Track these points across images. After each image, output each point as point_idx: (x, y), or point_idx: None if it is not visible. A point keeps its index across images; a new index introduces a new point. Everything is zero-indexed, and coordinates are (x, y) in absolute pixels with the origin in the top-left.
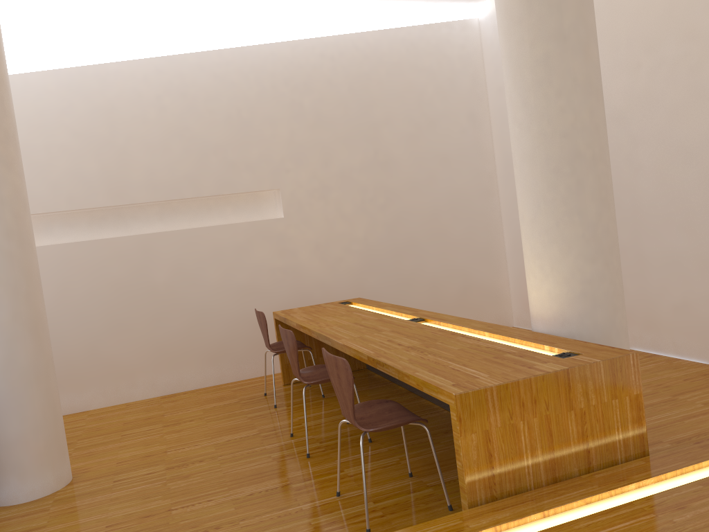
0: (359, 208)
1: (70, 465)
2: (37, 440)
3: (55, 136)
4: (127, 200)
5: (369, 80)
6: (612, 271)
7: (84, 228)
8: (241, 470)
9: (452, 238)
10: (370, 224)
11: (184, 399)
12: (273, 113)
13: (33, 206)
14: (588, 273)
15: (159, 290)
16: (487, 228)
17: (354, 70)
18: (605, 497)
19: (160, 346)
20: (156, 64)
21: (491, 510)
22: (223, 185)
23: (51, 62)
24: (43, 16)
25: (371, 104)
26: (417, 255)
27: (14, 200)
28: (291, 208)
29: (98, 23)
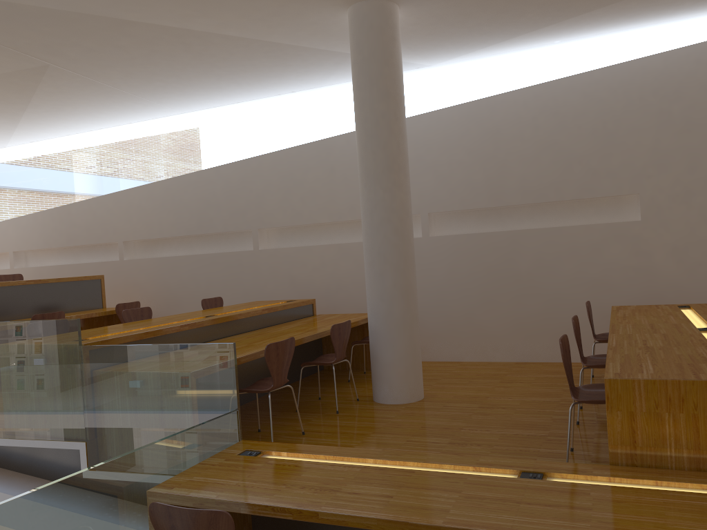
0: None
1: (427, 391)
2: (400, 366)
3: (455, 155)
4: (503, 203)
5: None
6: None
7: (472, 223)
8: (524, 419)
9: None
10: None
11: (530, 367)
12: (638, 123)
13: (437, 207)
14: None
15: (521, 276)
16: None
17: None
18: None
19: (519, 322)
20: (534, 91)
21: (620, 470)
22: (583, 191)
23: (458, 98)
24: (455, 64)
25: None
26: None
27: (400, 209)
28: (649, 212)
29: (493, 63)
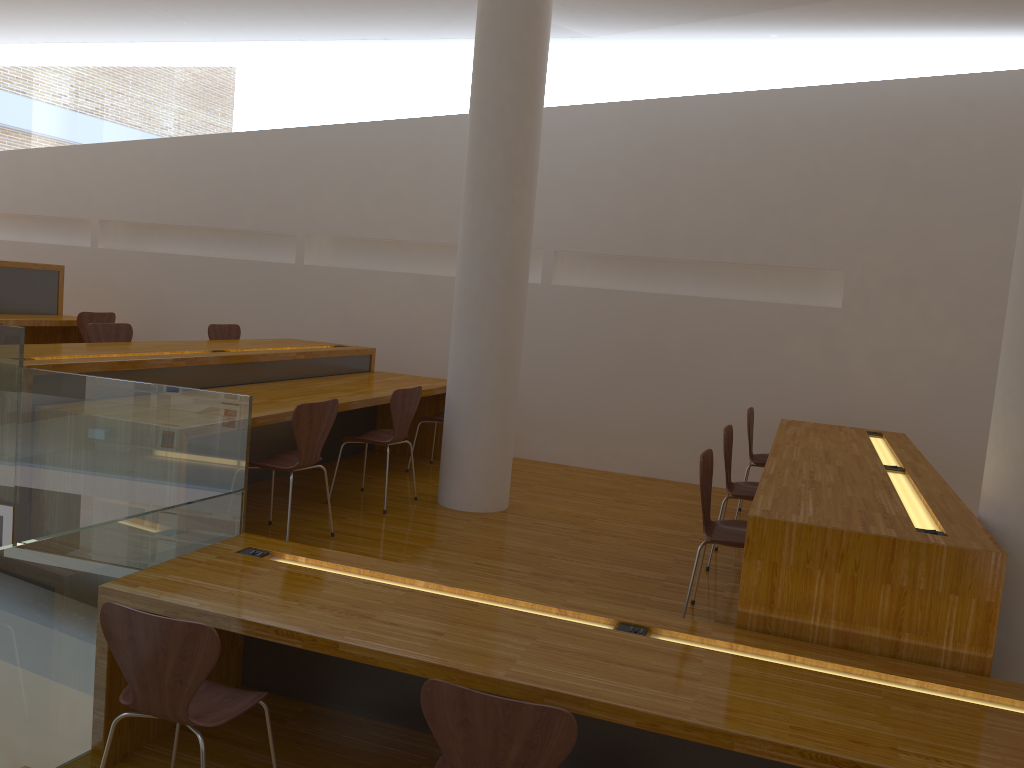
0: (955, 316)
1: (514, 500)
2: (482, 461)
3: (605, 173)
4: (660, 253)
5: (1023, 138)
6: None
7: (613, 275)
8: (638, 555)
9: None
10: (966, 342)
11: (659, 486)
12: (862, 173)
13: (568, 244)
14: None
15: (669, 360)
16: None
17: (1001, 123)
18: (871, 676)
19: (655, 422)
20: (730, 101)
21: (747, 635)
22: (772, 255)
23: (623, 92)
24: (627, 41)
25: (1016, 174)
26: None
27: (515, 241)
28: (854, 299)
29: (680, 50)
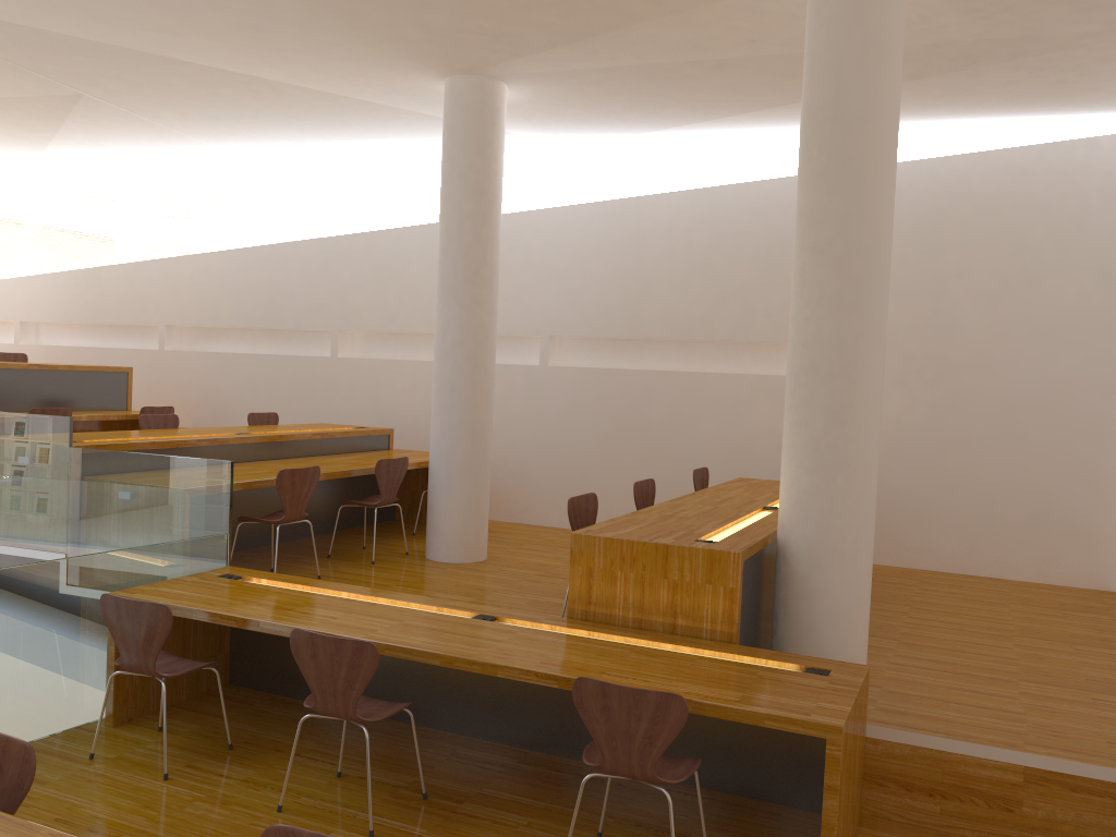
0: (897, 379)
1: (495, 554)
2: (457, 519)
3: (590, 265)
4: (640, 334)
5: (944, 217)
6: (833, 489)
7: (605, 355)
8: None
9: (1032, 442)
10: (908, 402)
11: None
12: None
13: (561, 329)
14: (804, 484)
15: (652, 430)
16: (1096, 439)
17: (925, 205)
18: (643, 643)
19: None
20: (693, 197)
21: (569, 621)
22: (736, 331)
23: (604, 193)
24: (605, 148)
25: (941, 250)
26: (969, 455)
27: (478, 331)
28: None
29: (651, 154)
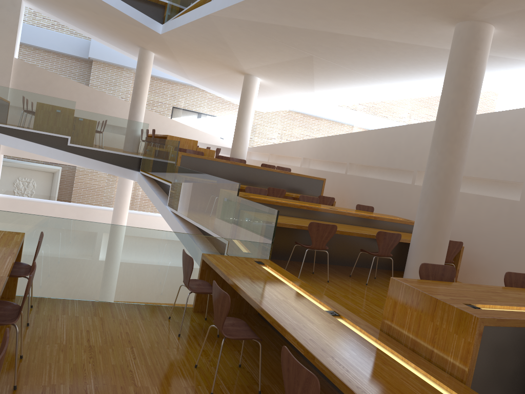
0: None
1: None
2: (417, 273)
3: None
4: None
5: None
6: None
7: None
8: None
9: None
10: None
11: None
12: None
13: None
14: None
15: None
16: None
17: None
18: (399, 357)
19: None
20: None
21: (375, 331)
22: None
23: None
24: None
25: None
26: None
27: (447, 168)
28: None
29: None
